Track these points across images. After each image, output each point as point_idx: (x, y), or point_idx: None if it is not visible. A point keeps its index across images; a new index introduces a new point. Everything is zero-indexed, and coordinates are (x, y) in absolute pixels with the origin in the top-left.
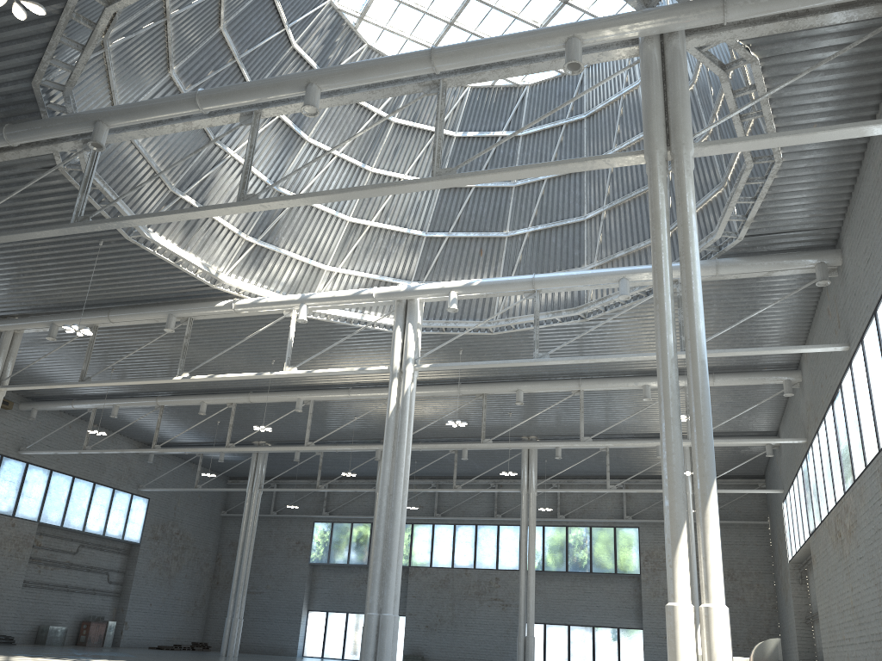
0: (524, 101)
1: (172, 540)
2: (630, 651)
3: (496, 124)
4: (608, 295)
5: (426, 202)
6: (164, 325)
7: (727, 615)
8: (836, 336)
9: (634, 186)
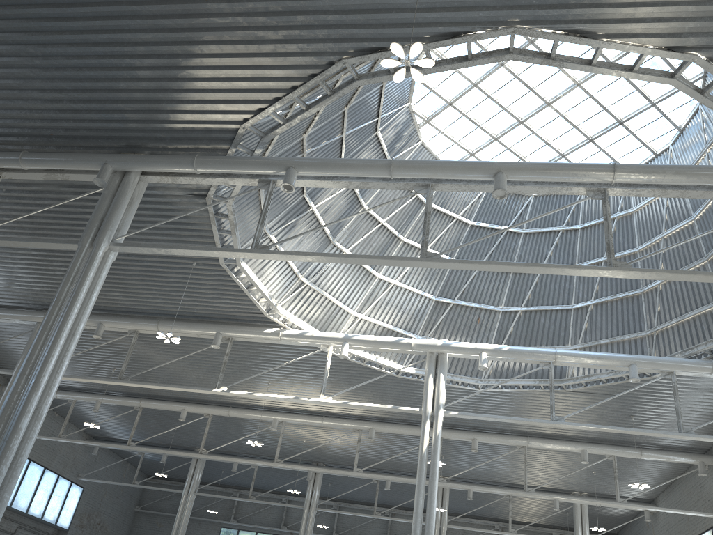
0: (528, 206)
1: (93, 529)
2: None
3: (504, 220)
4: (595, 373)
5: (439, 272)
6: (193, 339)
7: None
8: None
9: (622, 289)
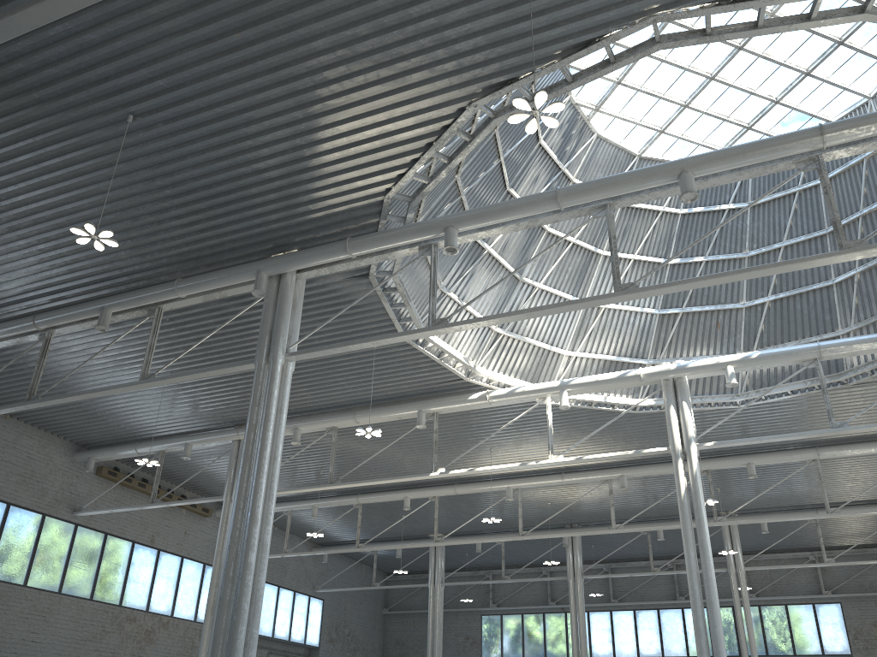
0: None
1: (345, 641)
2: None
3: (721, 197)
4: None
5: (657, 280)
6: (396, 422)
7: None
8: None
9: None
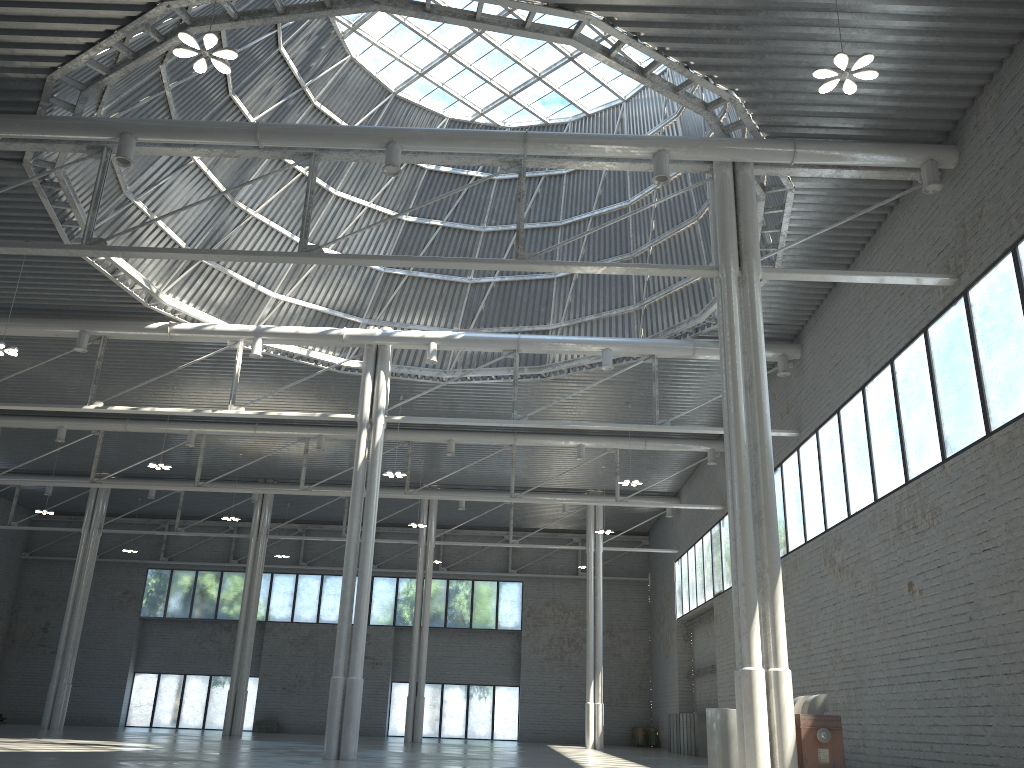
0: None
1: None
2: (504, 709)
3: None
4: (576, 358)
5: (388, 235)
6: (53, 338)
7: (790, 677)
8: (782, 421)
9: (611, 252)
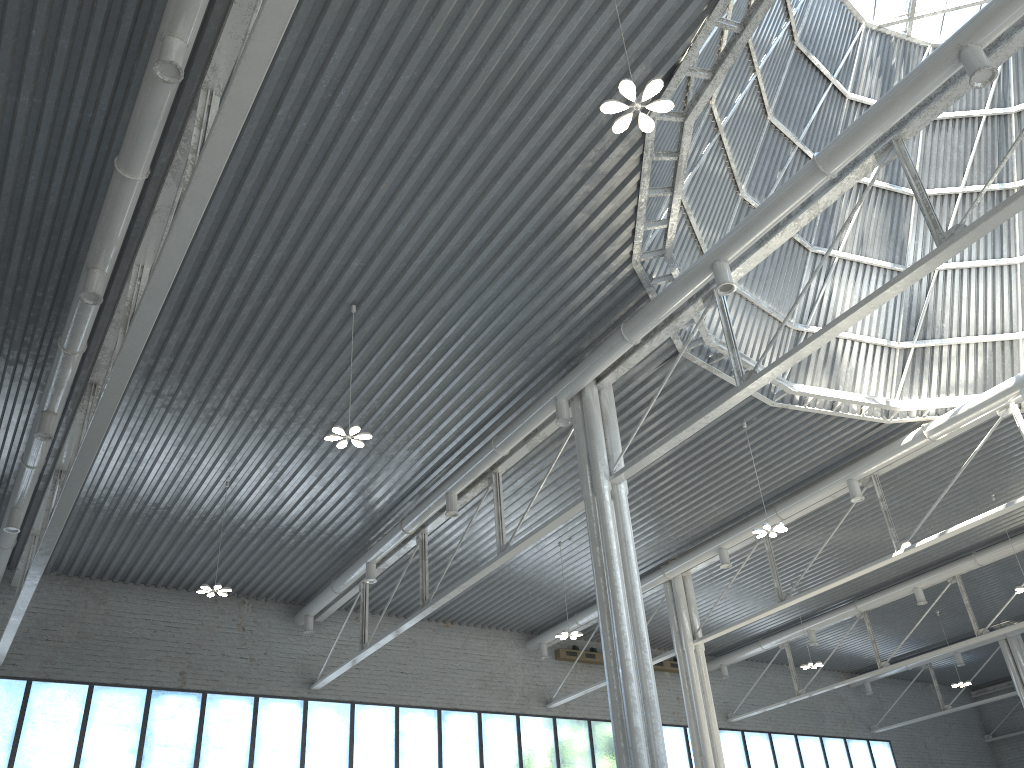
0: None
1: None
2: None
3: None
4: None
5: None
6: (838, 502)
7: None
8: None
9: None
